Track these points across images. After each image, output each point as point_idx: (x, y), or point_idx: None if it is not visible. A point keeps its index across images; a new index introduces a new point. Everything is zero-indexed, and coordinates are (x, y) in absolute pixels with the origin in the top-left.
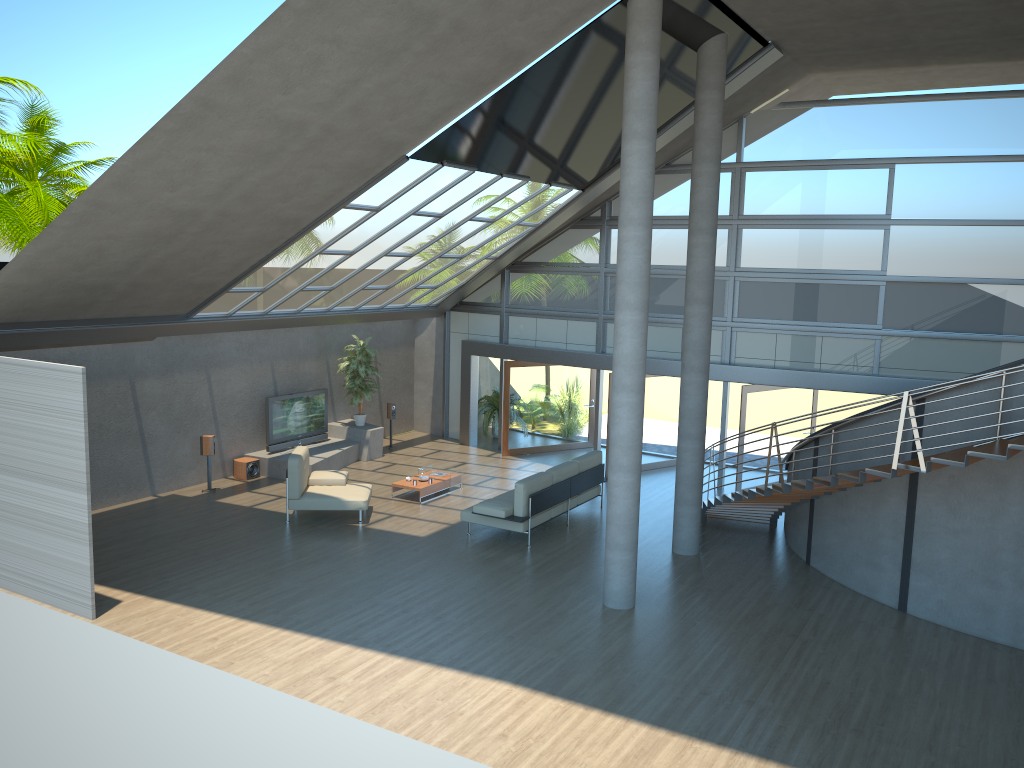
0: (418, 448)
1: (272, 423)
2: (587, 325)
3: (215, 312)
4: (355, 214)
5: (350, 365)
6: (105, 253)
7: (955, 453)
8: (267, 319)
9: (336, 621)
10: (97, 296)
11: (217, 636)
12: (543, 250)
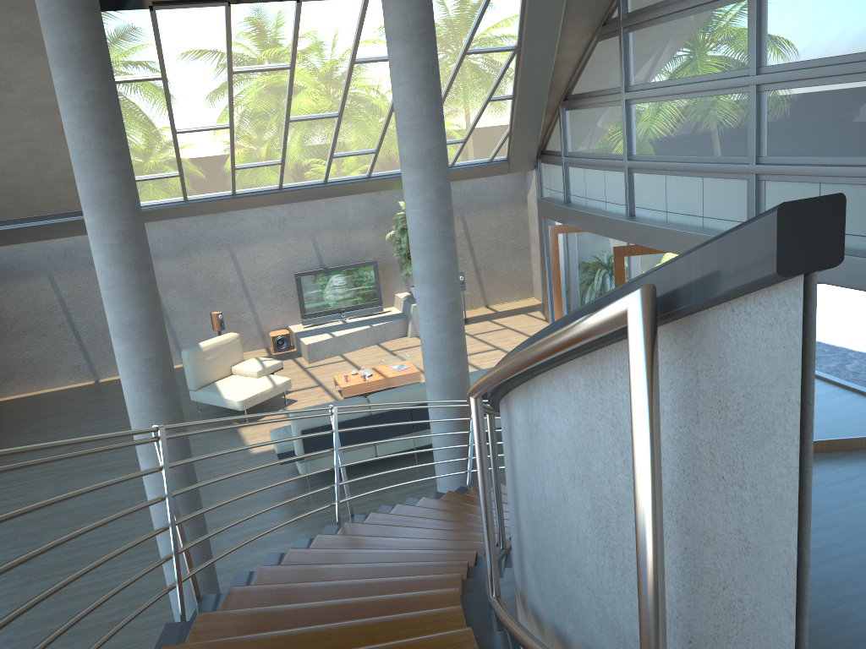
0: (491, 323)
1: (302, 298)
2: (619, 177)
3: (163, 199)
4: (140, 87)
5: (395, 235)
6: None
7: (302, 614)
8: (239, 199)
9: None
10: None
11: None
12: (583, 76)
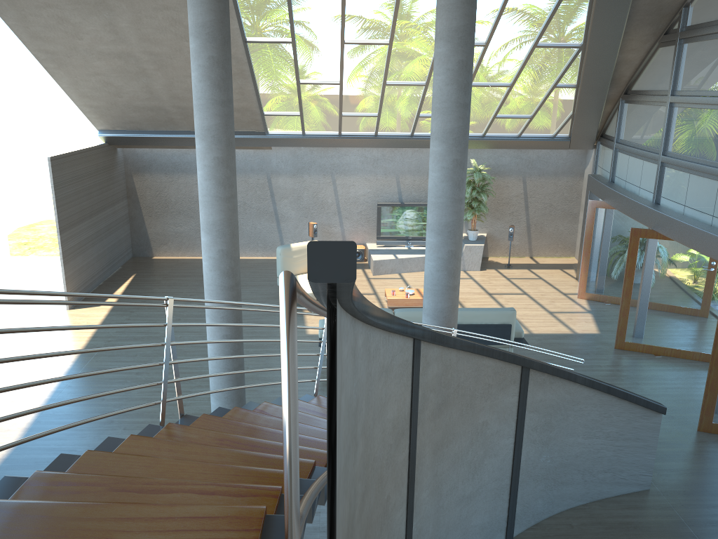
0: (529, 272)
1: (380, 223)
2: (653, 168)
3: (287, 131)
4: (276, 47)
5: None
6: (115, 85)
7: (227, 440)
8: (343, 139)
9: (104, 360)
10: (165, 115)
11: (59, 340)
12: (643, 76)
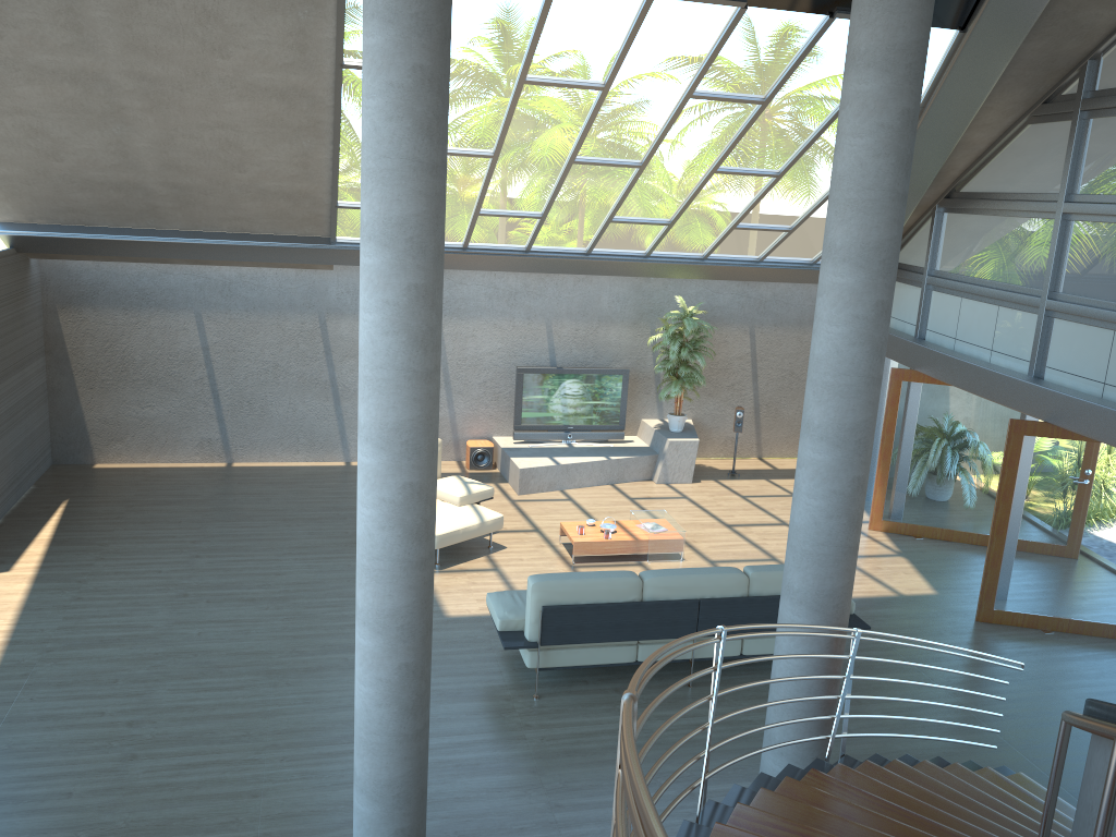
0: (769, 484)
1: (521, 402)
2: (1024, 319)
3: None
4: None
5: (662, 340)
6: (53, 136)
7: None
8: (470, 255)
9: (48, 696)
10: (144, 199)
11: None
12: (988, 169)
